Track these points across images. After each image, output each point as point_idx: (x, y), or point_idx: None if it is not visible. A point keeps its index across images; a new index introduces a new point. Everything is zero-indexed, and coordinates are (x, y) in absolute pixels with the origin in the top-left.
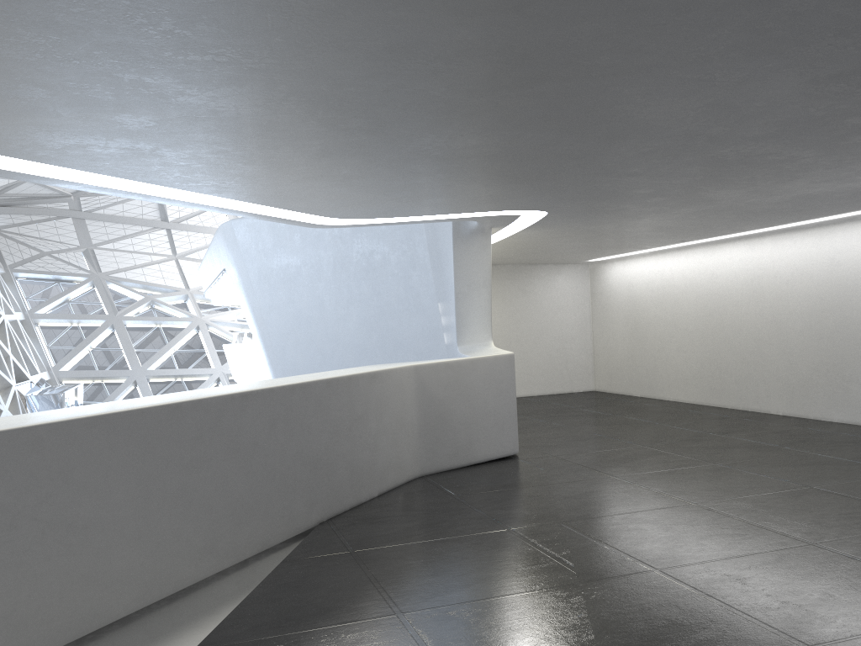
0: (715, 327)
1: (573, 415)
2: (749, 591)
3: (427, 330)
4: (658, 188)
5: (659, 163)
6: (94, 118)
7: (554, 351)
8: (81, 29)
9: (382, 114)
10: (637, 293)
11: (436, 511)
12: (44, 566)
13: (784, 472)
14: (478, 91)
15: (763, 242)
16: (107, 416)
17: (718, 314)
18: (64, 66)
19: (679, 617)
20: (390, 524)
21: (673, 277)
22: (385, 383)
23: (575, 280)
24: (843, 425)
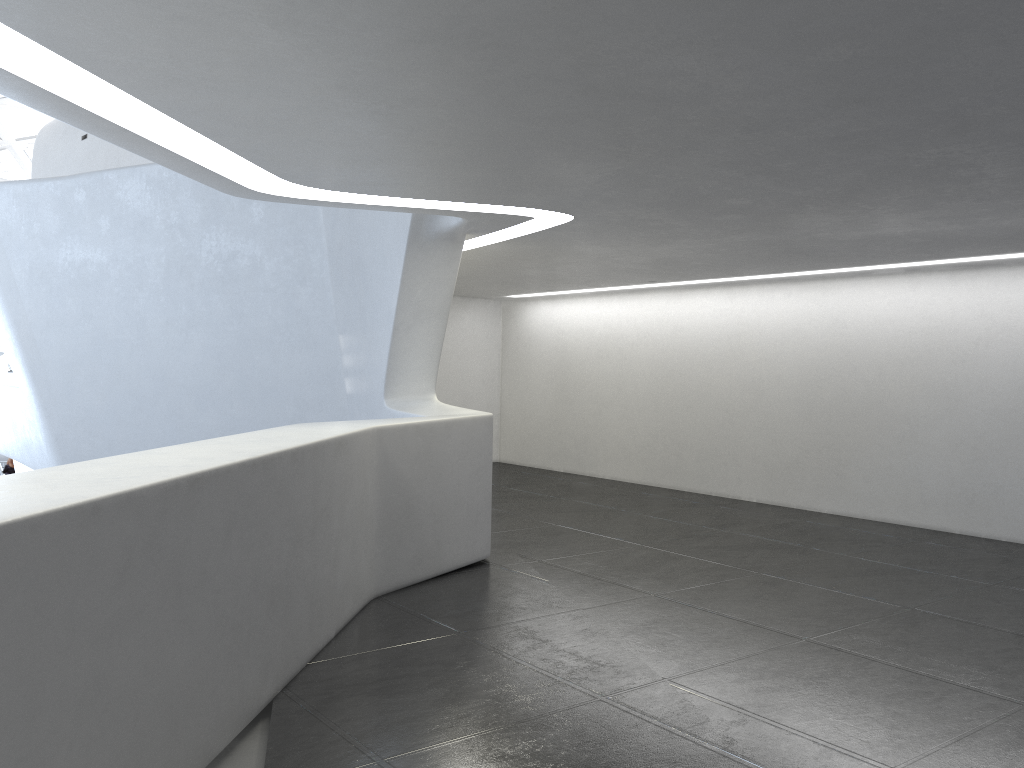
0: (674, 391)
1: (504, 496)
2: None
3: (318, 372)
4: (760, 200)
5: (830, 158)
6: None
7: None
8: None
9: None
10: (569, 343)
11: (457, 665)
12: None
13: (854, 585)
14: None
15: (746, 292)
16: None
17: (680, 375)
18: None
19: None
20: (401, 695)
21: (622, 325)
22: (349, 456)
23: (485, 320)
24: (838, 517)
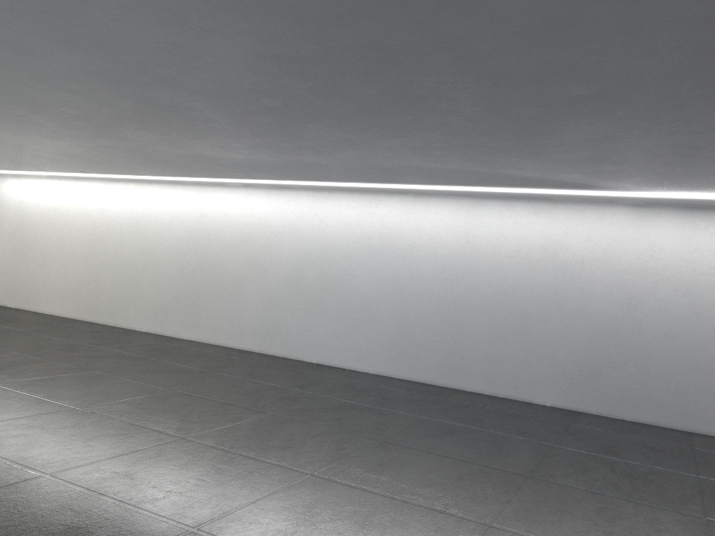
0: (99, 253)
1: None
2: (138, 485)
3: None
4: (86, 113)
5: (99, 87)
6: None
7: None
8: None
9: None
10: (28, 211)
11: None
12: None
13: (153, 378)
14: None
15: (151, 188)
16: None
17: (103, 241)
18: None
19: (75, 520)
20: None
21: (67, 202)
22: None
23: None
24: (192, 342)
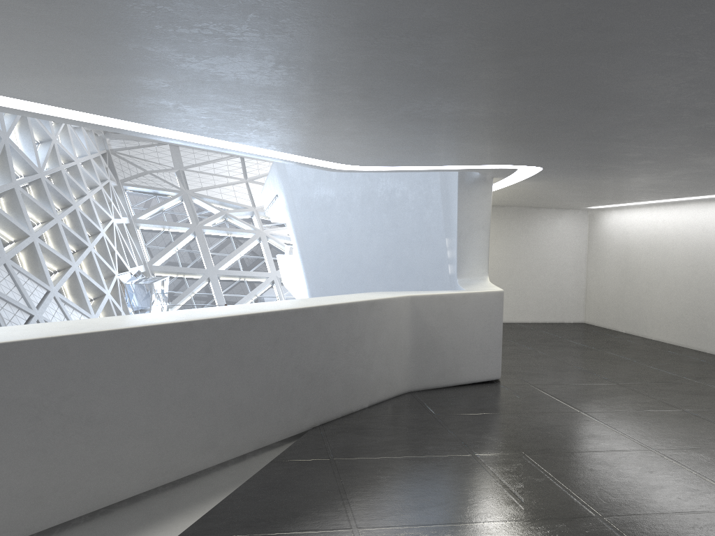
0: (701, 278)
1: (558, 345)
2: None
3: (435, 260)
4: (647, 153)
5: (645, 131)
6: (116, 79)
7: (550, 285)
8: (75, 5)
9: (368, 82)
10: (630, 240)
11: (414, 428)
12: (64, 452)
13: None
14: (455, 64)
15: None
16: (126, 330)
17: (705, 266)
18: (74, 36)
19: None
20: (371, 436)
21: (666, 228)
22: (382, 311)
23: (574, 224)
24: None
